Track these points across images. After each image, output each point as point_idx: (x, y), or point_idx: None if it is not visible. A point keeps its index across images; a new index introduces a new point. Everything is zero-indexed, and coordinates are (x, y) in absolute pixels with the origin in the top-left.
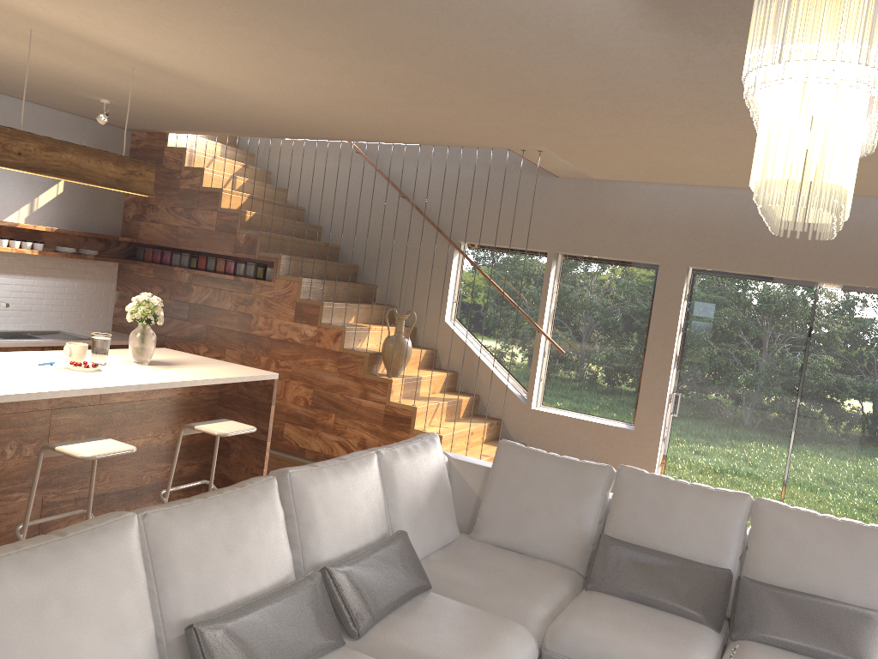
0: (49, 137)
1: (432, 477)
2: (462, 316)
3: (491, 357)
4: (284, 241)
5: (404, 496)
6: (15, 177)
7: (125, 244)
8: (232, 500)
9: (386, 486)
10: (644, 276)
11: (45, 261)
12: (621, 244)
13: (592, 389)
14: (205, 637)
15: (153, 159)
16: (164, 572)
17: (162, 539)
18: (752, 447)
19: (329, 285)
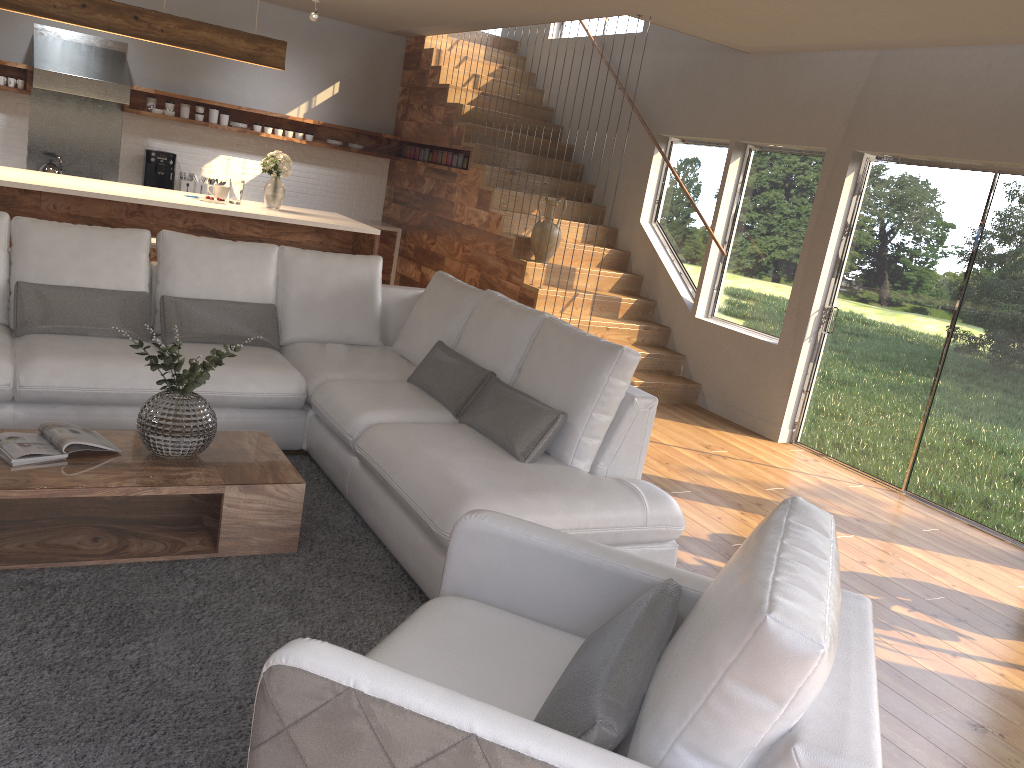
0: (186, 19)
1: (345, 283)
2: (661, 218)
3: (678, 263)
4: (495, 135)
5: (298, 286)
6: (296, 78)
7: (396, 143)
8: (94, 231)
9: (282, 274)
10: (821, 167)
11: (320, 152)
12: (794, 127)
13: (758, 300)
14: (21, 289)
15: (415, 62)
16: (19, 253)
17: (23, 234)
18: (896, 375)
19: (522, 177)
